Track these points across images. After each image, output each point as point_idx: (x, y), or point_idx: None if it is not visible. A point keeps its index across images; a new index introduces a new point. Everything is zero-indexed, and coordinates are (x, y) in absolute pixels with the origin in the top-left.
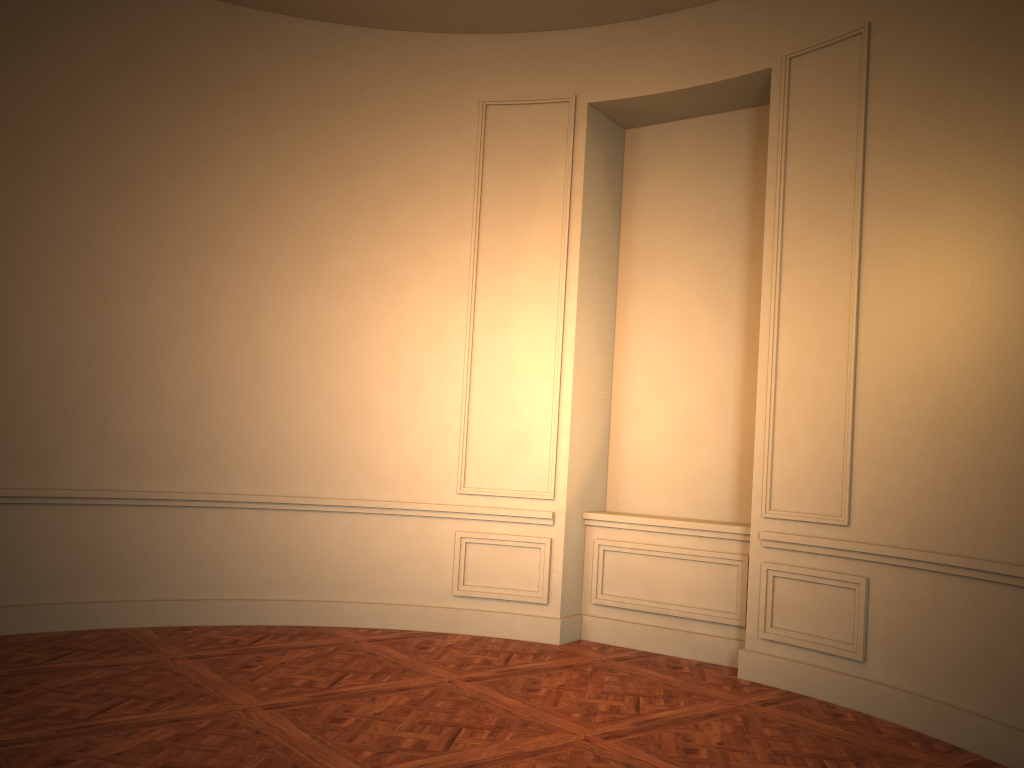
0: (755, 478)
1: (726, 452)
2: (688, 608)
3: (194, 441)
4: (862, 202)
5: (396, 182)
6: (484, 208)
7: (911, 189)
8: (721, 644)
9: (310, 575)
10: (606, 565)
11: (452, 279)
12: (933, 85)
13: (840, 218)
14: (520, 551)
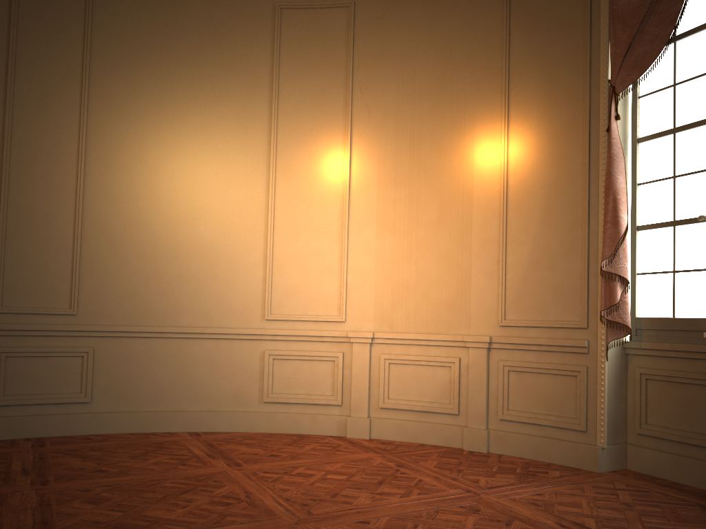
0: None
1: None
2: None
3: None
4: (87, 98)
5: None
6: None
7: (127, 104)
8: None
9: None
10: None
11: None
12: (144, 46)
13: (68, 102)
14: None
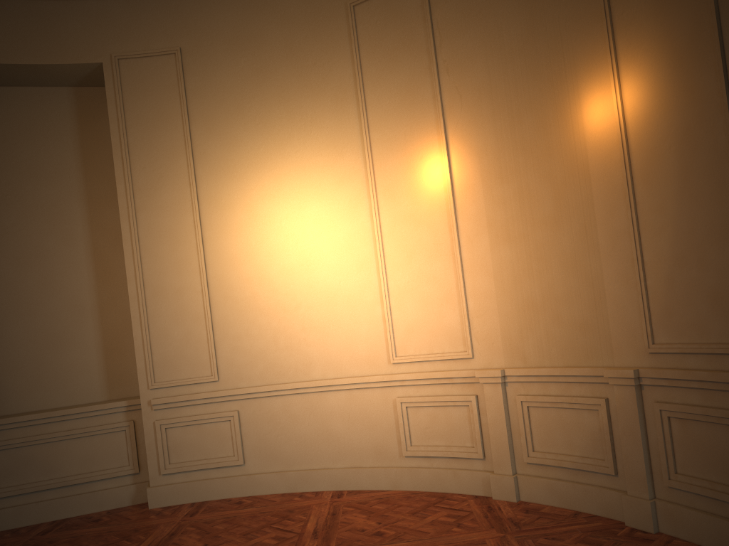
0: (139, 362)
1: (91, 349)
2: (88, 474)
3: None
4: (194, 167)
5: None
6: None
7: (229, 162)
8: (122, 491)
9: None
10: None
11: None
12: (235, 98)
13: (178, 177)
14: None
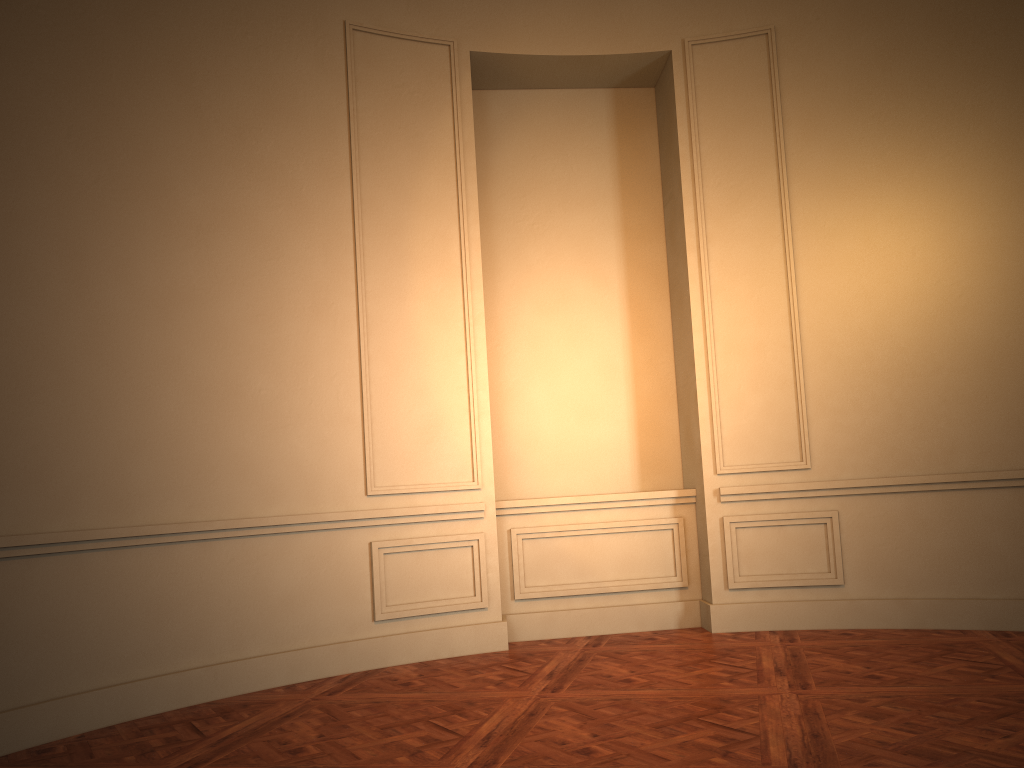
0: (703, 438)
1: (622, 423)
2: (627, 581)
3: (12, 453)
4: (787, 182)
5: (251, 103)
6: (362, 152)
7: (837, 174)
8: (667, 609)
9: (191, 632)
10: (526, 555)
11: (332, 234)
12: (849, 88)
13: (764, 196)
14: (448, 553)
